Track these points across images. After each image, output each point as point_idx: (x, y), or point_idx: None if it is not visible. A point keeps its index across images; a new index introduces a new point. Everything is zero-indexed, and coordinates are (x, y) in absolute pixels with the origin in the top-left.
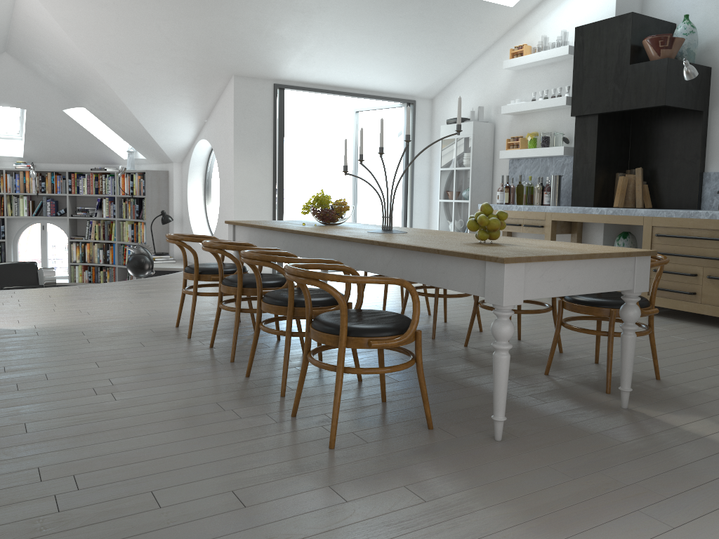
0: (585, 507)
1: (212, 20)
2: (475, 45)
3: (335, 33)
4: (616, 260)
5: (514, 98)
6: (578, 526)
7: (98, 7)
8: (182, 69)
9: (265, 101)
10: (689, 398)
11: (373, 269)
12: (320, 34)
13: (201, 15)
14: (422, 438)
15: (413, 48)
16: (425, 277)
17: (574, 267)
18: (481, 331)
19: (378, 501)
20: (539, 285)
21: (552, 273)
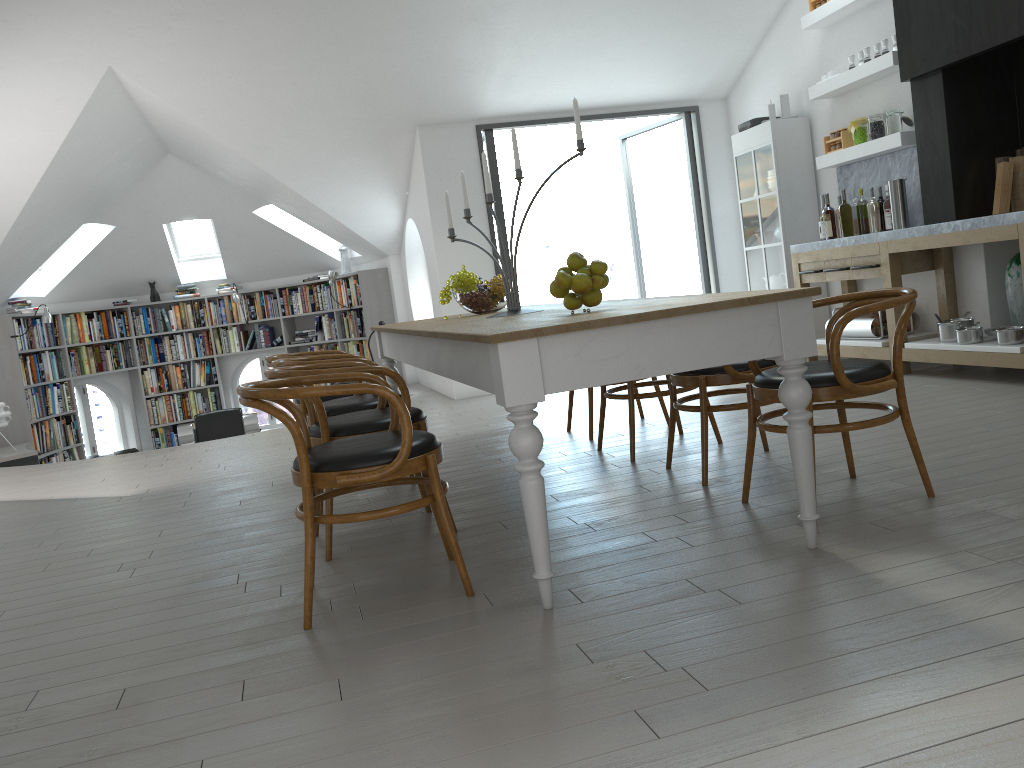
0: (557, 706)
1: (357, 59)
2: (759, 3)
3: (533, 37)
4: (734, 312)
5: (830, 71)
6: (511, 735)
7: (211, 77)
8: (347, 132)
9: (467, 152)
10: (951, 524)
11: (445, 371)
12: (512, 43)
13: (340, 56)
14: (441, 610)
15: (661, 30)
16: (469, 376)
17: (643, 333)
18: (719, 443)
19: (280, 700)
20: (576, 369)
21: (599, 348)
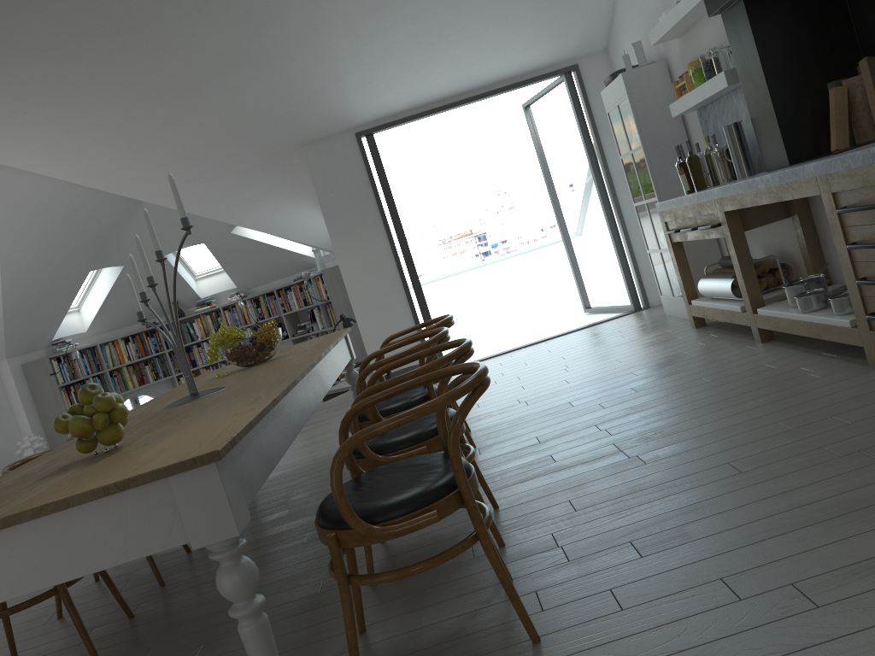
0: None
1: (207, 105)
2: None
3: (367, 44)
4: (111, 499)
5: (671, 10)
6: None
7: (86, 150)
8: (238, 165)
9: (351, 160)
10: None
11: None
12: (349, 55)
13: (190, 106)
14: None
15: (498, 5)
16: None
17: None
18: None
19: None
20: None
21: None
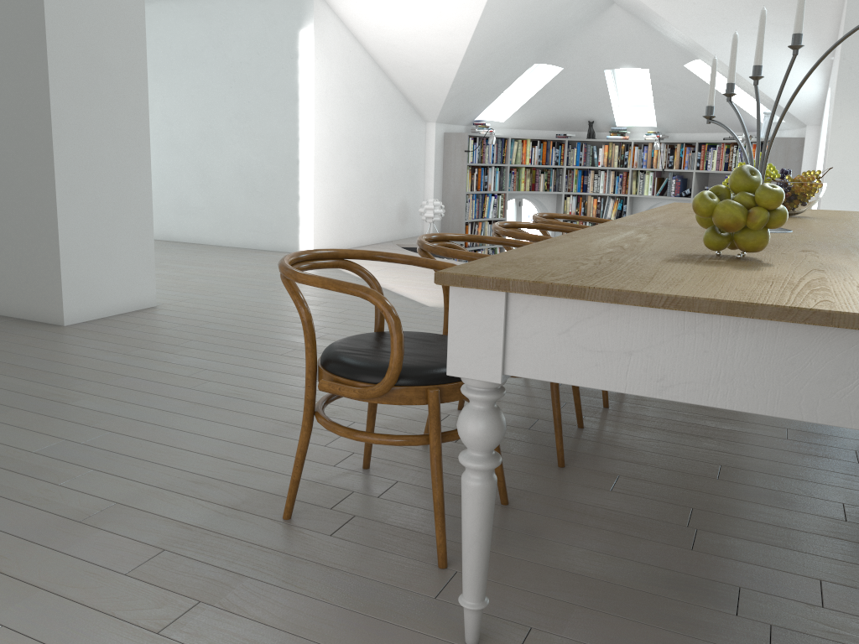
0: None
1: None
2: None
3: None
4: None
5: None
6: None
7: None
8: None
9: None
10: None
11: None
12: None
13: None
14: (391, 570)
15: None
16: None
17: (684, 329)
18: None
19: (137, 595)
20: (558, 353)
21: (601, 331)
